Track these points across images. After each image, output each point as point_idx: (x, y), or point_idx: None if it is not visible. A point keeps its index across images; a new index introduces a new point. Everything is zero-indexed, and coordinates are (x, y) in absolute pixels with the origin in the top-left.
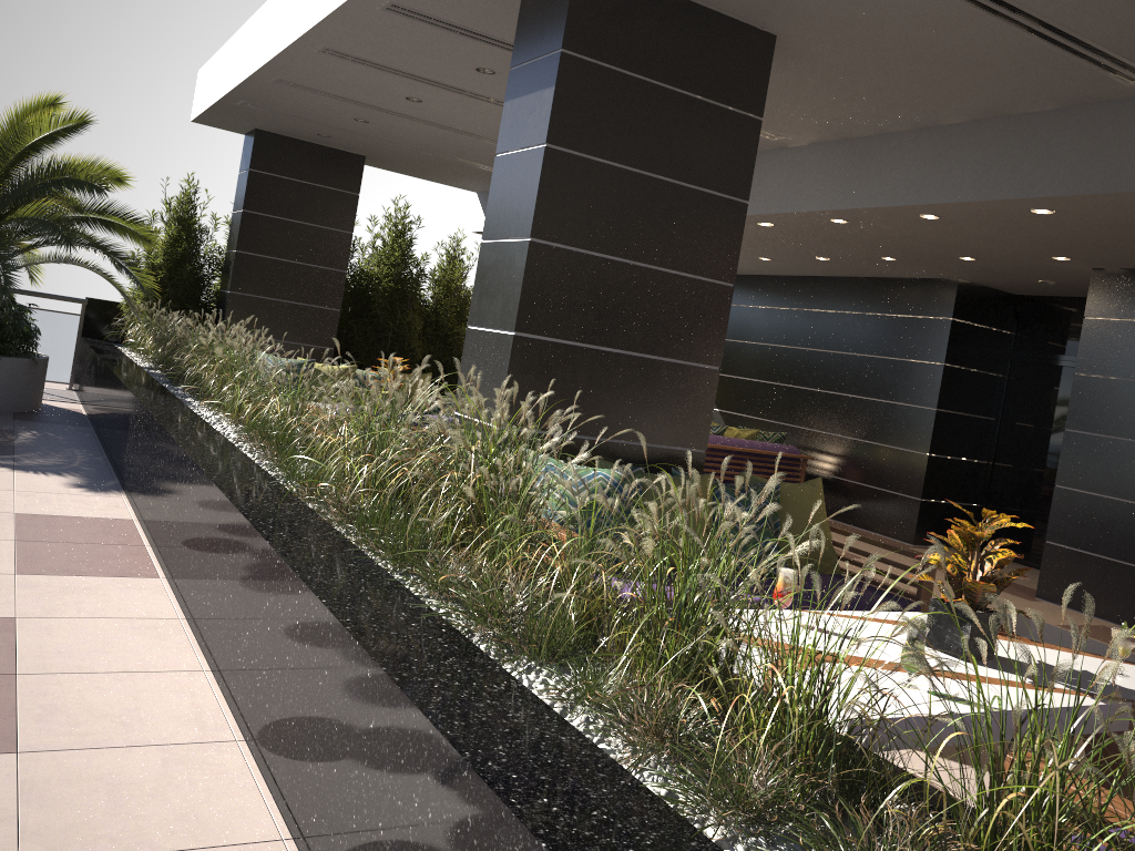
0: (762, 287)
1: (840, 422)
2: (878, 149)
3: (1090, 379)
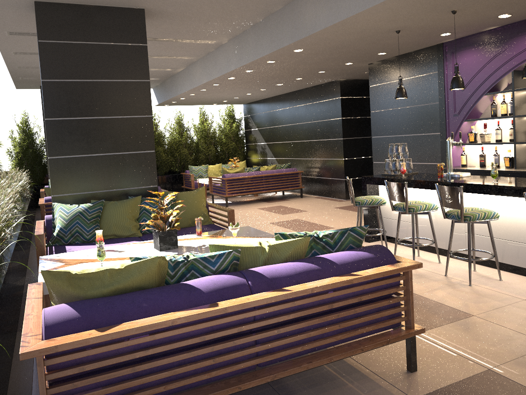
0: (279, 100)
1: (314, 153)
2: (244, 38)
3: (375, 113)
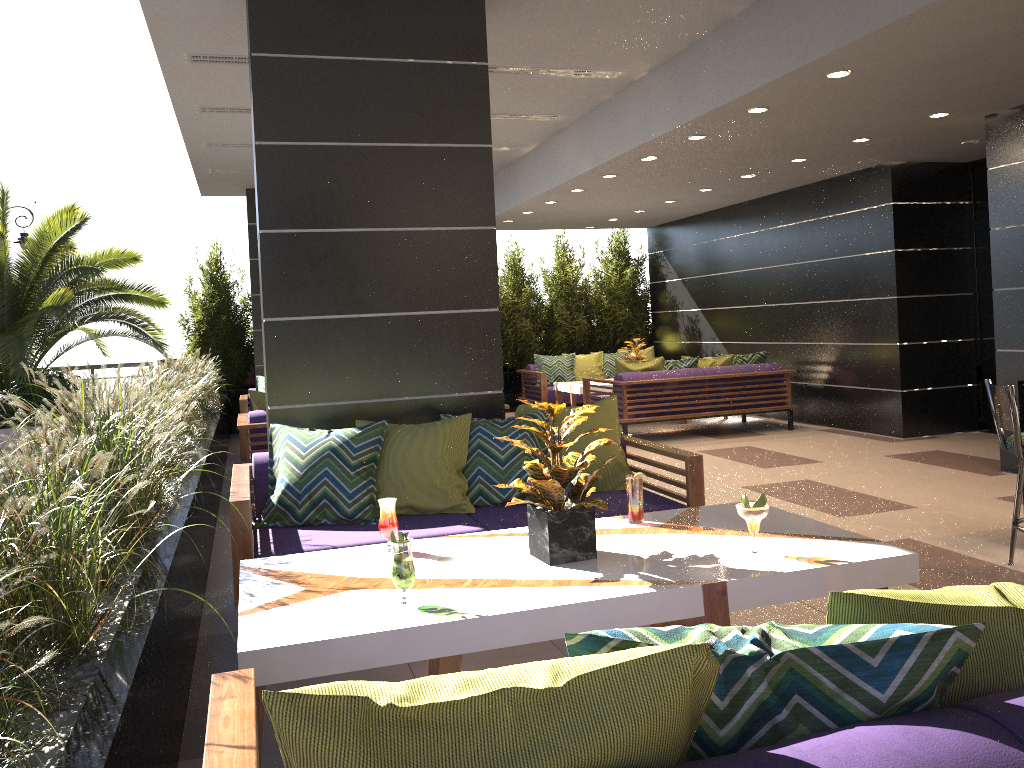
0: (733, 217)
1: (819, 330)
2: (693, 58)
3: (1005, 232)
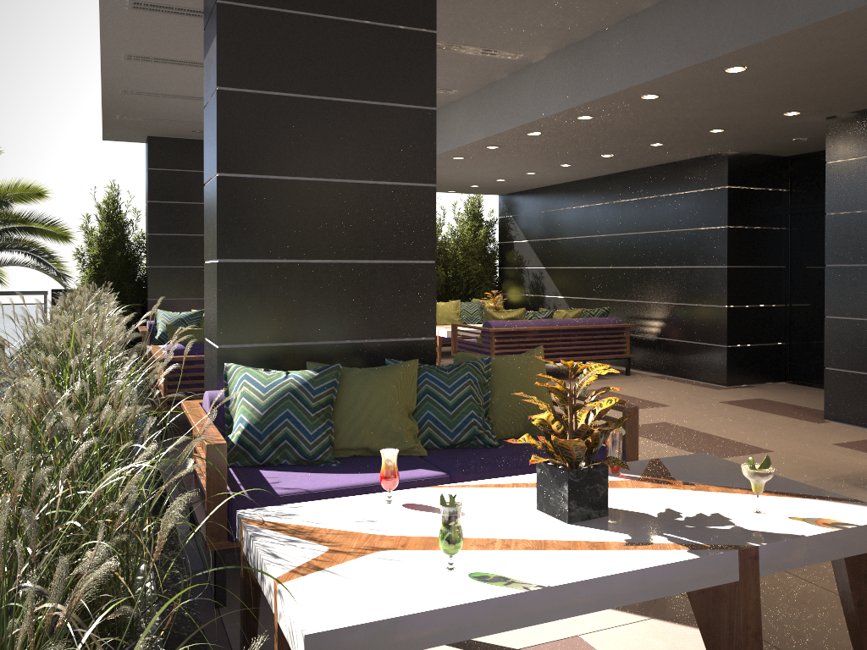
0: (580, 190)
1: (655, 291)
2: (595, 46)
3: (839, 216)
